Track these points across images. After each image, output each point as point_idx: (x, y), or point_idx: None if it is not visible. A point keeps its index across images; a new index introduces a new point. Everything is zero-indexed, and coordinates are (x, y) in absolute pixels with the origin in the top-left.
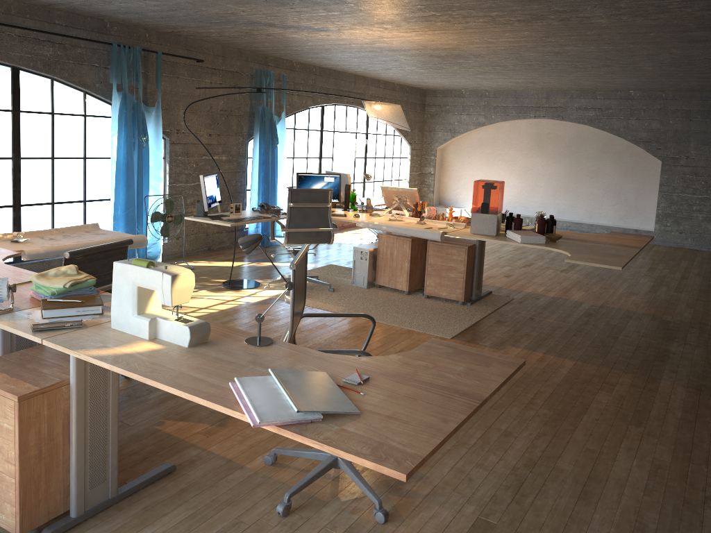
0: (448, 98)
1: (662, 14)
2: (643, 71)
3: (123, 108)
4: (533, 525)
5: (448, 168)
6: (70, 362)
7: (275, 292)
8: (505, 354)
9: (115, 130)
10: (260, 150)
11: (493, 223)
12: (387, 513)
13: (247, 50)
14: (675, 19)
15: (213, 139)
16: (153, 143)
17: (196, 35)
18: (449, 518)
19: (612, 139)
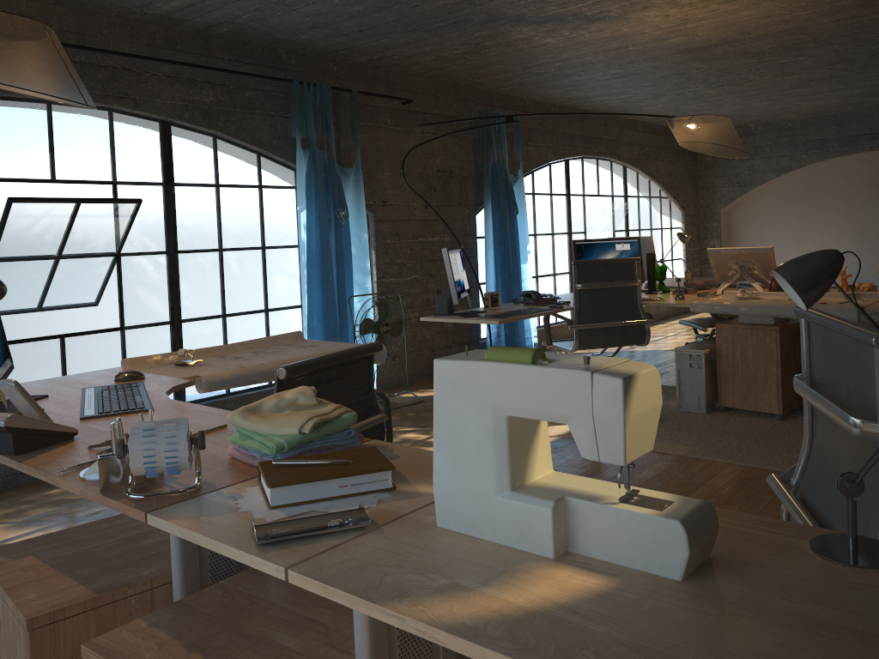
0: None
1: None
2: None
3: (311, 171)
4: None
5: (739, 237)
6: (354, 625)
7: (564, 428)
8: None
9: (302, 204)
10: (494, 224)
11: None
12: None
13: (466, 85)
14: None
15: (430, 213)
16: (353, 220)
17: (401, 64)
18: None
19: None
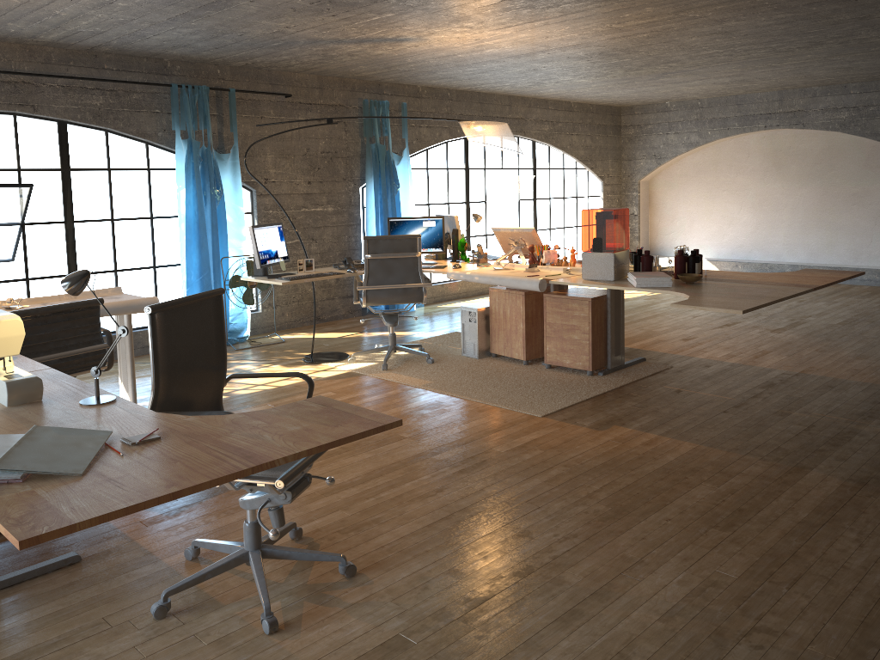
0: (649, 115)
1: None
2: (879, 46)
3: (189, 157)
4: (465, 648)
5: (658, 206)
6: None
7: (360, 365)
8: (602, 435)
9: (182, 184)
10: (375, 196)
11: (609, 264)
12: (276, 621)
13: (351, 78)
14: None
15: (314, 188)
16: (231, 196)
17: (277, 66)
18: (359, 633)
19: (879, 148)
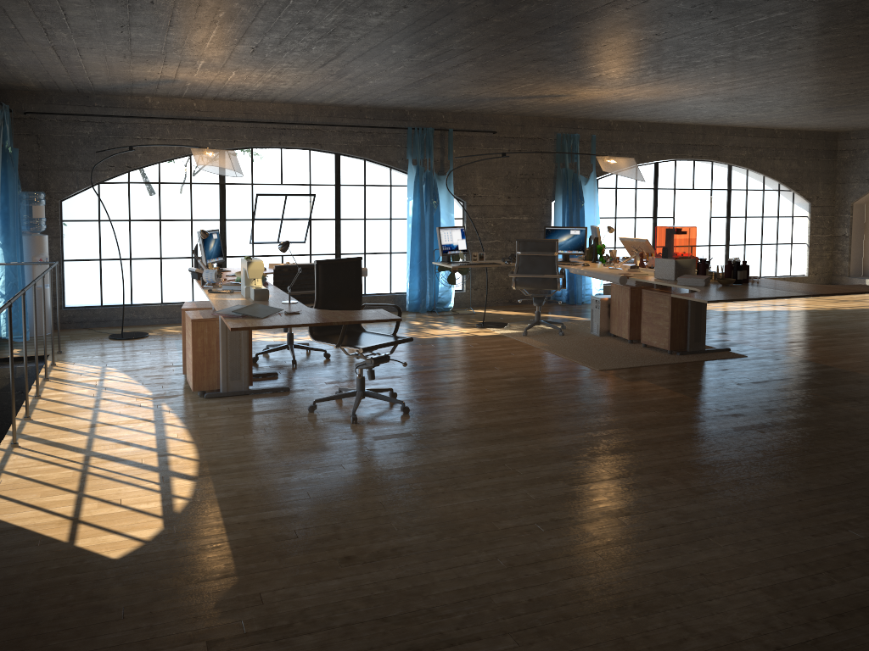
0: (864, 140)
1: (786, 44)
2: None
3: (416, 178)
4: (433, 441)
5: None
6: None
7: (511, 331)
8: (626, 383)
9: (411, 196)
10: (562, 210)
11: (671, 268)
12: (356, 418)
13: (549, 116)
14: (819, 45)
15: (512, 201)
16: (445, 205)
17: (484, 111)
18: (391, 429)
19: None
